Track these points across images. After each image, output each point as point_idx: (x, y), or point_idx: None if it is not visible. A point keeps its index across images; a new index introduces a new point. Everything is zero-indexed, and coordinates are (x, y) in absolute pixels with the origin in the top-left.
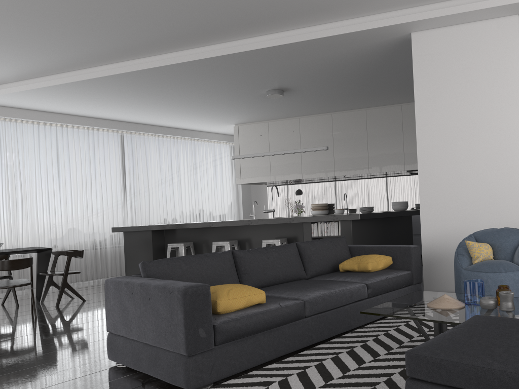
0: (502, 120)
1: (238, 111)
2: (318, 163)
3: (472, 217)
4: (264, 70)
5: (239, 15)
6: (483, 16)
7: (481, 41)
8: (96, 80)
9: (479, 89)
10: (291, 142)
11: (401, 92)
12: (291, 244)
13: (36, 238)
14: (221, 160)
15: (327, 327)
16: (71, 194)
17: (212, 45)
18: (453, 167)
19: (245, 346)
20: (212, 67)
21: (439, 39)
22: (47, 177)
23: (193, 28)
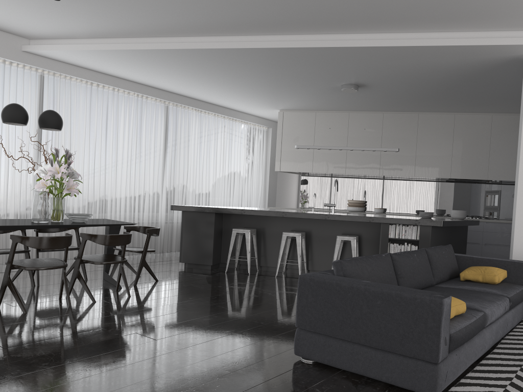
0: None
1: (295, 98)
2: (364, 160)
3: None
4: (359, 66)
5: (374, 12)
6: None
7: None
8: (185, 51)
9: None
10: (338, 135)
11: (464, 103)
12: (423, 250)
13: (79, 206)
14: (254, 143)
15: (491, 338)
16: (116, 163)
17: (322, 35)
18: None
19: (460, 355)
20: (314, 55)
21: None
22: (95, 142)
23: (318, 16)
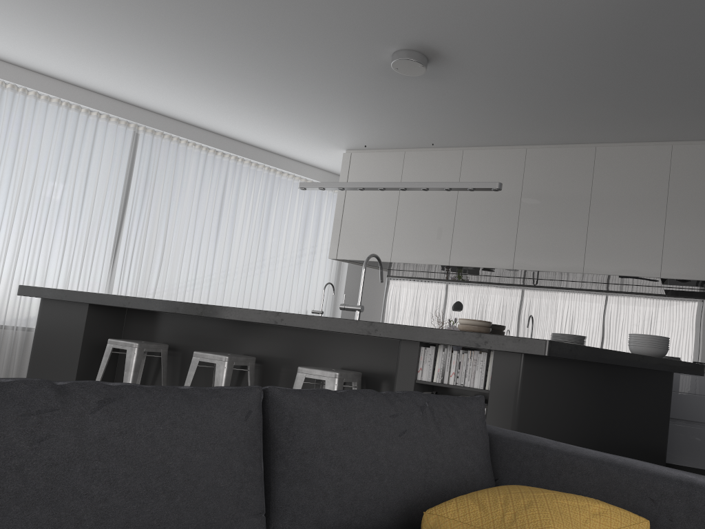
0: None
1: (345, 113)
2: (485, 239)
3: None
4: None
5: None
6: None
7: None
8: None
9: None
10: (441, 192)
11: (681, 105)
12: (234, 393)
13: None
14: (319, 217)
15: None
16: (2, 216)
17: None
18: None
19: None
20: None
21: None
22: None
23: None
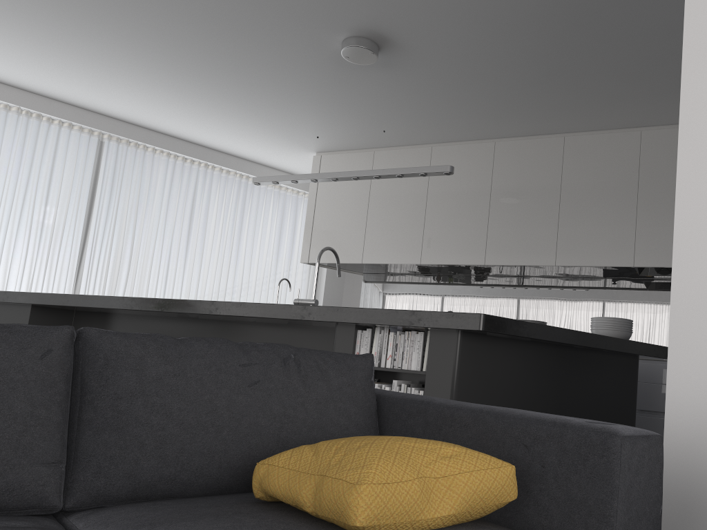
0: None
1: (308, 111)
2: (455, 236)
3: None
4: None
5: None
6: None
7: None
8: None
9: None
10: (411, 190)
11: (643, 86)
12: (32, 330)
13: None
14: (295, 224)
15: None
16: None
17: None
18: None
19: None
20: None
21: None
22: None
23: None
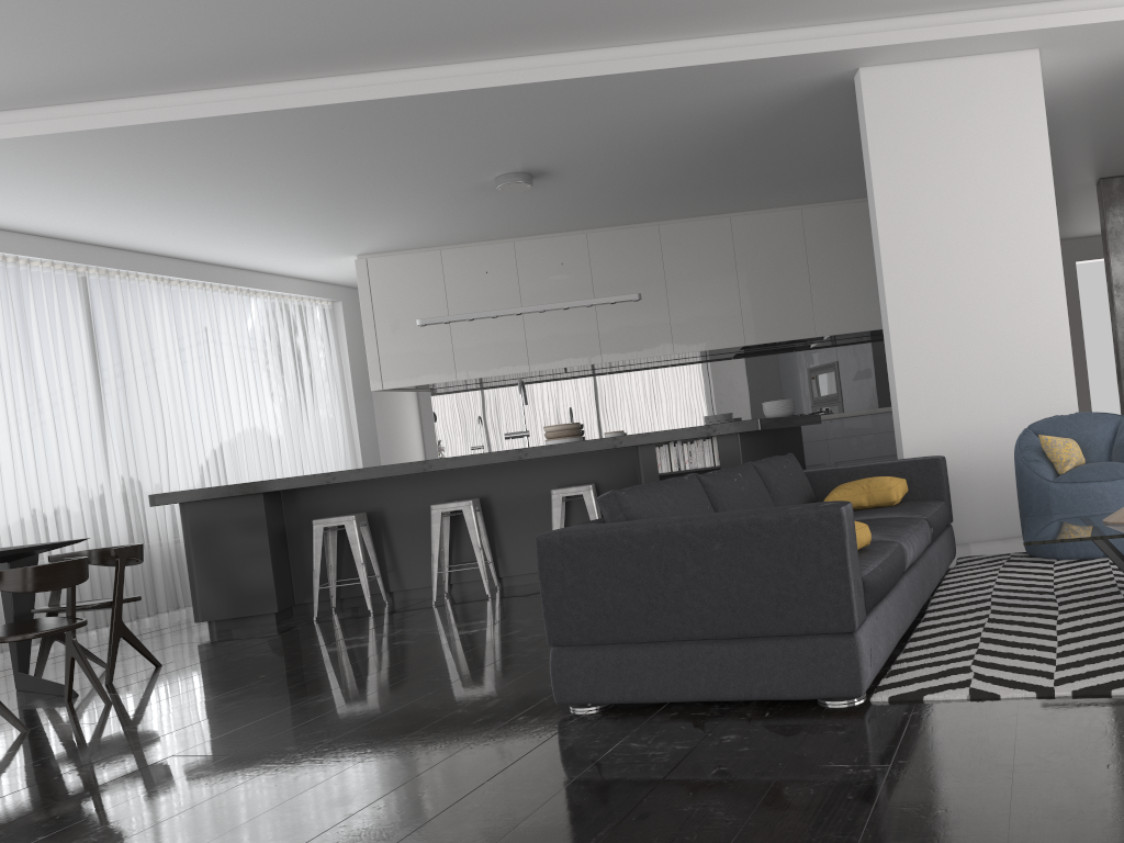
0: (1025, 233)
1: (394, 223)
2: (564, 337)
3: (988, 406)
4: (534, 128)
5: (555, 5)
6: (988, 47)
7: (982, 91)
8: (127, 131)
9: (985, 177)
10: (499, 293)
11: (746, 190)
12: (749, 466)
13: None
14: (308, 340)
15: (918, 593)
16: None
17: (447, 66)
18: (950, 317)
19: (882, 619)
20: (434, 114)
21: (911, 84)
22: None
23: (437, 24)
